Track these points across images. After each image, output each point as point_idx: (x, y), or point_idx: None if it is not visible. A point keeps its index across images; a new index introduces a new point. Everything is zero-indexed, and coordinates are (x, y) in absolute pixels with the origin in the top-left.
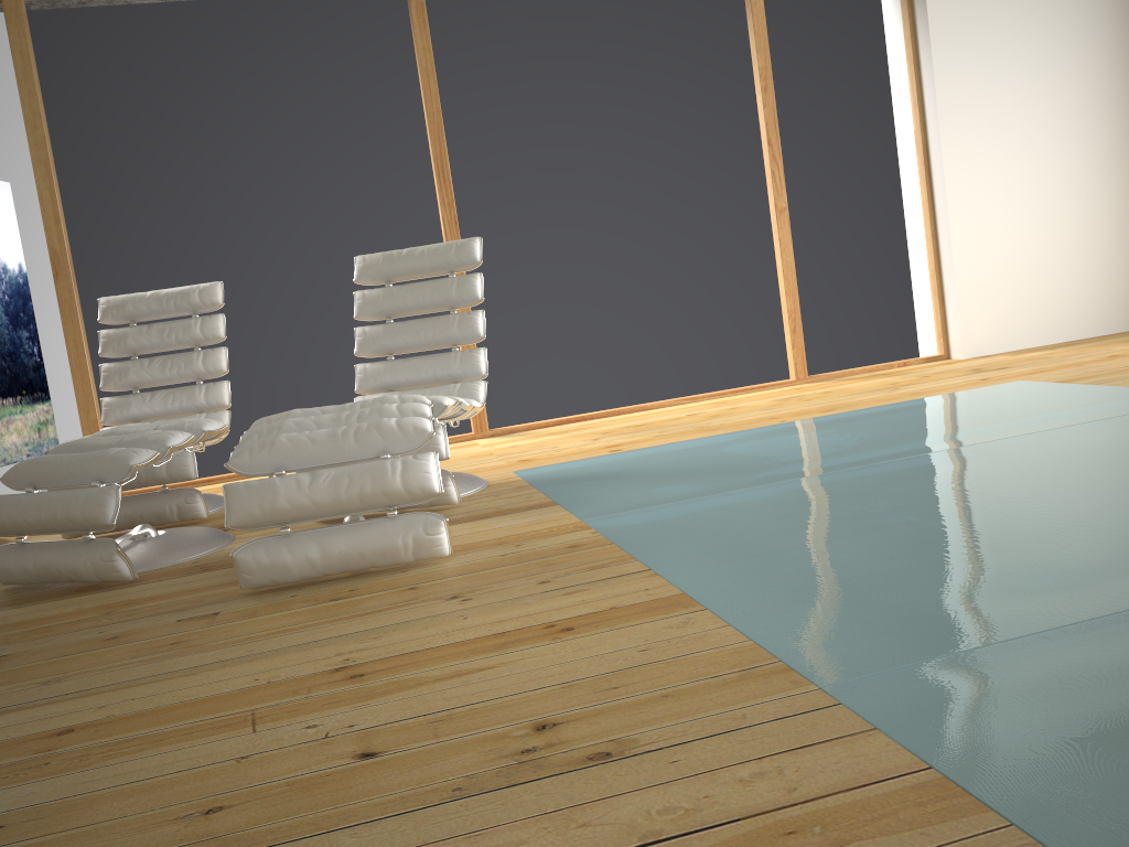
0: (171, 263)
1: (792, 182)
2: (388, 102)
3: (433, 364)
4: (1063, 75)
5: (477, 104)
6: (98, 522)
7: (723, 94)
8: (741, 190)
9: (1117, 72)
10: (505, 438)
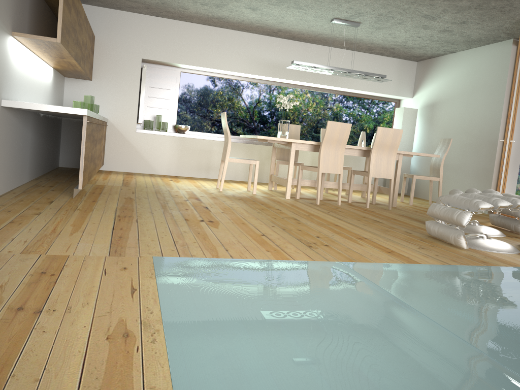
0: None
1: None
2: None
3: None
4: None
5: None
6: None
7: None
8: None
9: None
10: None
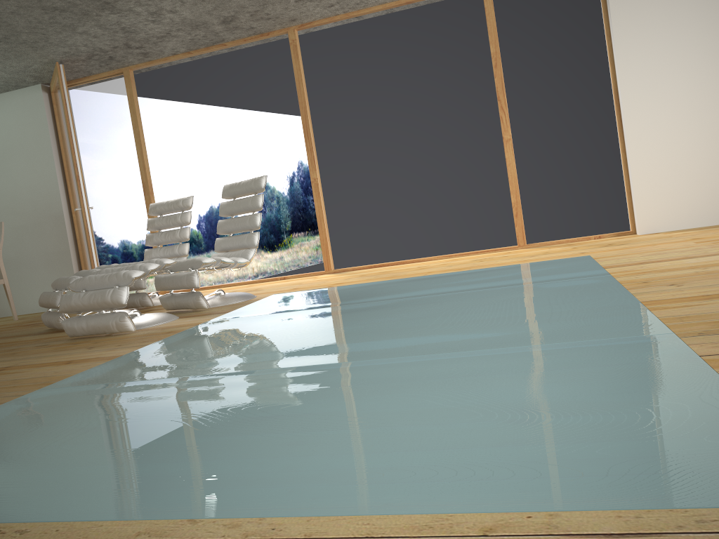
0: (188, 185)
1: (515, 122)
2: (281, 99)
3: (238, 239)
4: None
5: (325, 95)
6: (54, 305)
7: (468, 72)
8: (480, 129)
9: None
10: (333, 274)
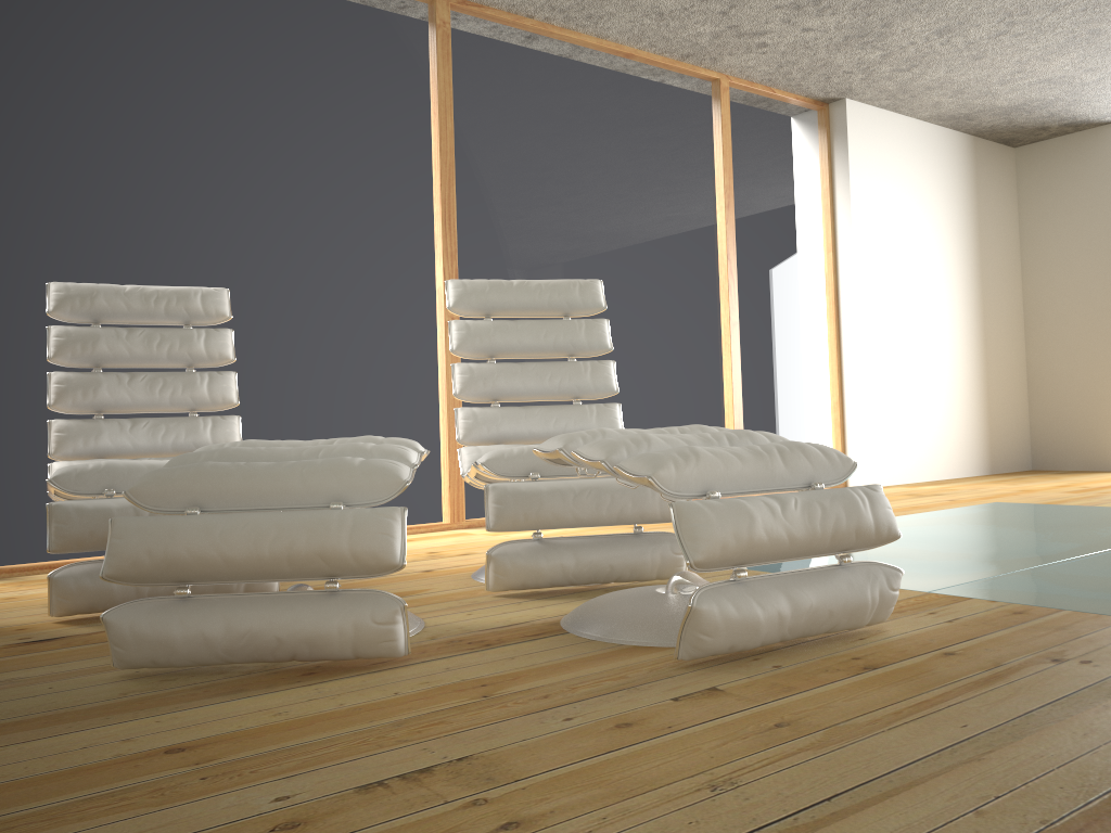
0: (122, 259)
1: (741, 299)
2: (401, 128)
3: (565, 416)
4: (929, 248)
5: (488, 154)
6: (379, 560)
7: (695, 202)
8: (703, 297)
9: (960, 255)
10: None
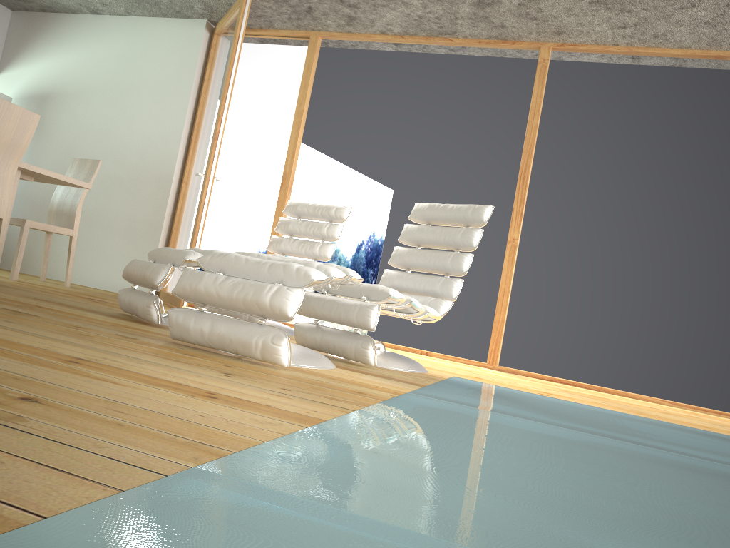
0: (340, 194)
1: None
2: (502, 125)
3: (425, 280)
4: None
5: (564, 138)
6: (152, 282)
7: None
8: None
9: None
10: (503, 373)
